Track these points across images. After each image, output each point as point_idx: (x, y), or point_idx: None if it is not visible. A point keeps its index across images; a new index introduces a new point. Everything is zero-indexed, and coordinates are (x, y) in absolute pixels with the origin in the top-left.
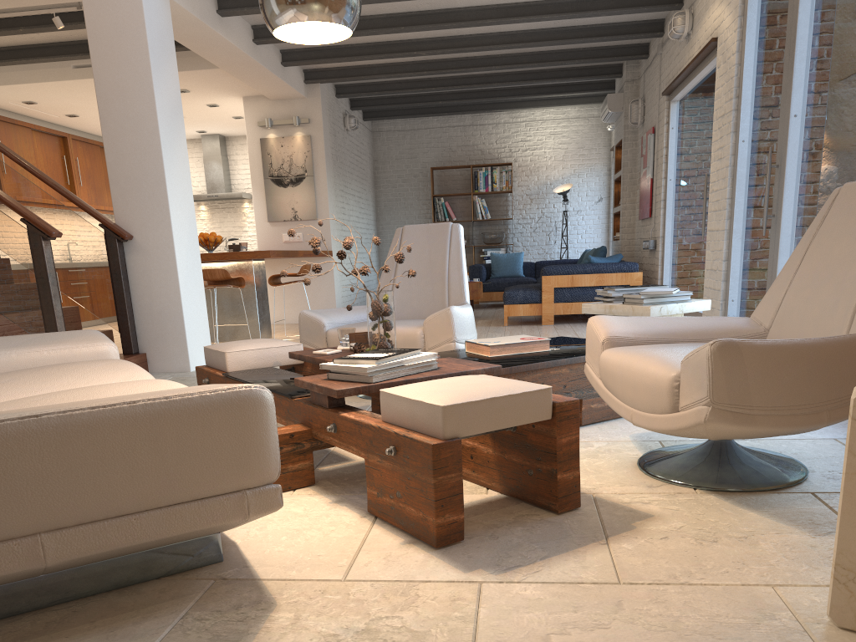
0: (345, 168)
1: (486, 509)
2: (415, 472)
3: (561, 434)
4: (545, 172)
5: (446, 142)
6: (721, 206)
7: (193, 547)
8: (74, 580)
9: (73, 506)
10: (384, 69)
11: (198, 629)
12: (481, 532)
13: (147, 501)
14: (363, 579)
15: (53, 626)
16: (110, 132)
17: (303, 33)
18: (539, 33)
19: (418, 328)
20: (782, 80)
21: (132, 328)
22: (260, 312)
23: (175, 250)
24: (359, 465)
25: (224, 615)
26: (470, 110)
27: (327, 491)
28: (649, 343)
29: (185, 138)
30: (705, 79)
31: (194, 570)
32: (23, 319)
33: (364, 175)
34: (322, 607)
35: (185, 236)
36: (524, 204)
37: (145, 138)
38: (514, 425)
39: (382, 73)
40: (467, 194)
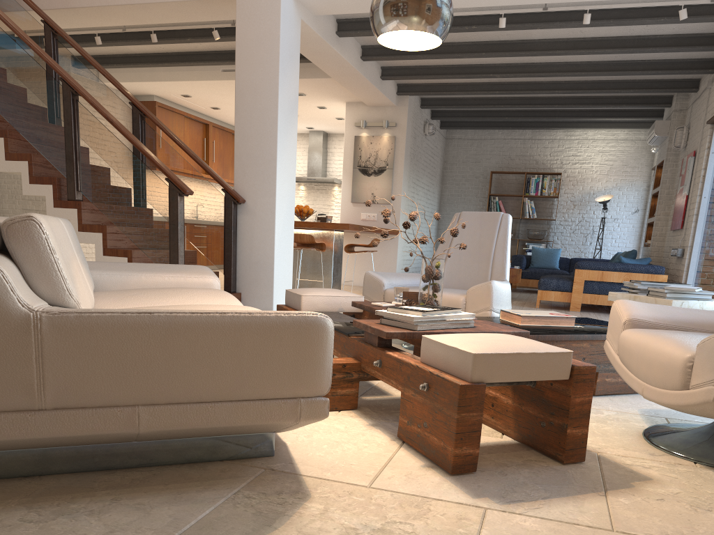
0: (419, 165)
1: (499, 450)
2: (441, 407)
3: (575, 394)
4: (590, 183)
5: (507, 151)
6: None
7: (252, 440)
8: (158, 450)
9: (165, 388)
10: (463, 87)
11: (245, 504)
12: (491, 468)
13: (222, 393)
14: (385, 489)
15: (137, 482)
16: (241, 119)
17: (402, 41)
18: (601, 64)
19: (461, 296)
20: None
21: (234, 272)
22: (334, 272)
23: (276, 214)
24: (395, 399)
25: (267, 497)
26: (531, 127)
27: (366, 415)
28: (667, 329)
29: (296, 128)
30: None
31: (250, 459)
32: (155, 255)
33: (434, 172)
34: (347, 505)
35: (285, 205)
36: (567, 208)
37: (266, 125)
38: (534, 379)
39: (461, 90)
40: (519, 196)
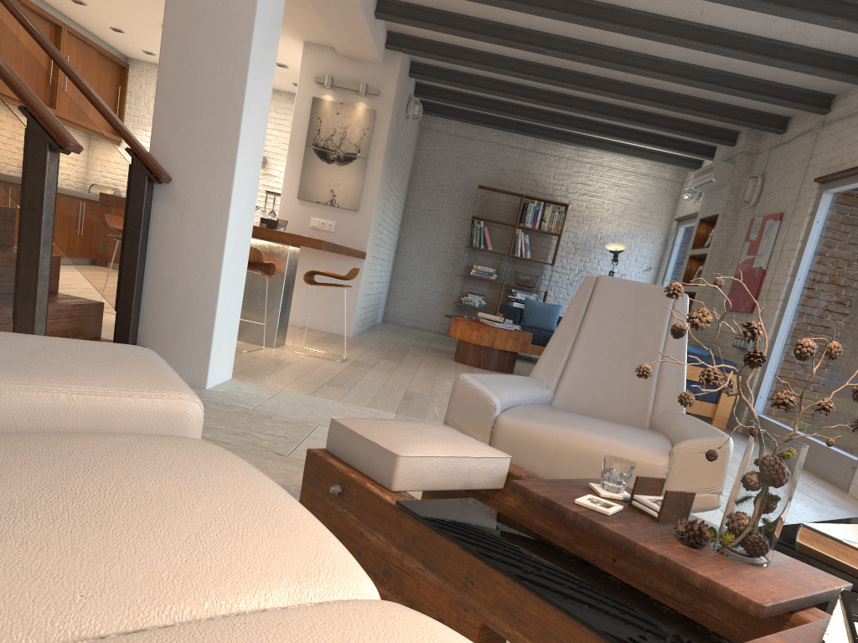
0: (396, 160)
1: None
2: None
3: None
4: (598, 224)
5: (500, 162)
6: None
7: None
8: None
9: None
10: (483, 59)
11: None
12: None
13: None
14: None
15: None
16: (177, 20)
17: None
18: (691, 69)
19: (661, 457)
20: None
21: (136, 308)
22: (281, 311)
23: (230, 215)
24: None
25: None
26: (540, 134)
27: None
28: None
29: (275, 62)
30: None
31: None
32: None
33: (405, 173)
34: None
35: (244, 199)
36: (567, 252)
37: (227, 43)
38: None
39: (480, 62)
40: (511, 225)
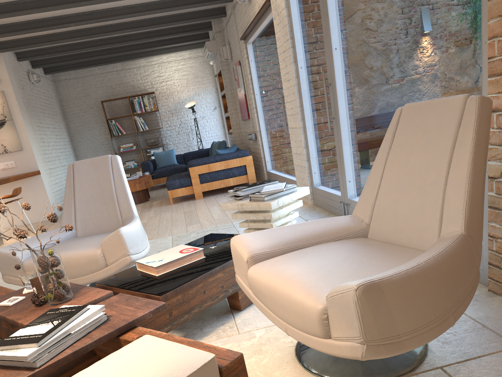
0: (37, 110)
1: None
2: None
3: None
4: (177, 95)
5: (108, 83)
6: (295, 111)
7: None
8: None
9: None
10: (47, 38)
11: None
12: None
13: None
14: None
15: None
16: None
17: None
18: (151, 4)
19: (97, 250)
20: (320, 25)
21: None
22: None
23: None
24: None
25: None
26: (118, 60)
27: None
28: (283, 253)
29: None
30: (266, 27)
31: None
32: None
33: (54, 112)
34: None
35: None
36: (168, 117)
37: None
38: None
39: (47, 41)
40: (129, 115)
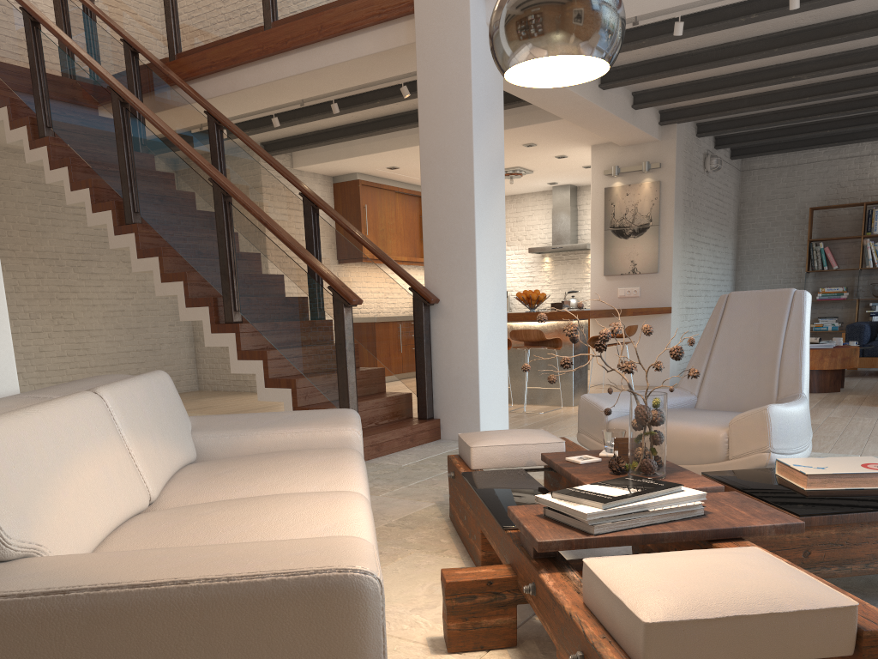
0: (700, 214)
1: None
2: None
3: None
4: None
5: (834, 177)
6: None
7: None
8: None
9: None
10: (754, 100)
11: None
12: None
13: None
14: None
15: None
16: (429, 195)
17: (554, 74)
18: None
19: (721, 430)
20: None
21: (429, 392)
22: (575, 375)
23: (478, 314)
24: None
25: None
26: (869, 137)
27: None
28: None
29: (503, 196)
30: None
31: None
32: (322, 383)
33: (725, 219)
34: None
35: (491, 299)
36: None
37: (459, 199)
38: None
39: (752, 104)
40: (856, 237)
